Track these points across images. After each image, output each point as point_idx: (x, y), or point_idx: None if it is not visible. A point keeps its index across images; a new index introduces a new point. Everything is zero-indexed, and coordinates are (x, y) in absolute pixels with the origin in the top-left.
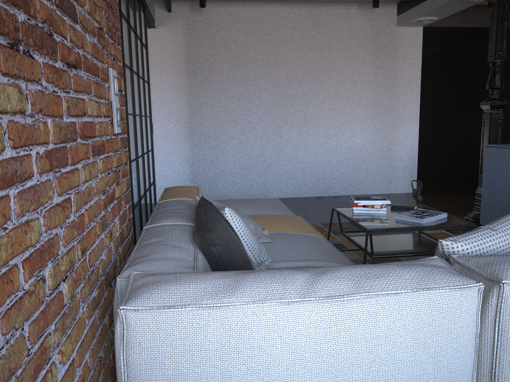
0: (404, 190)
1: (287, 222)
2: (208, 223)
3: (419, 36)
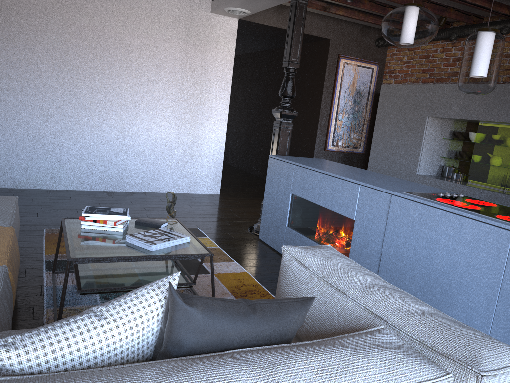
0: (207, 191)
1: None
2: None
3: (234, 28)
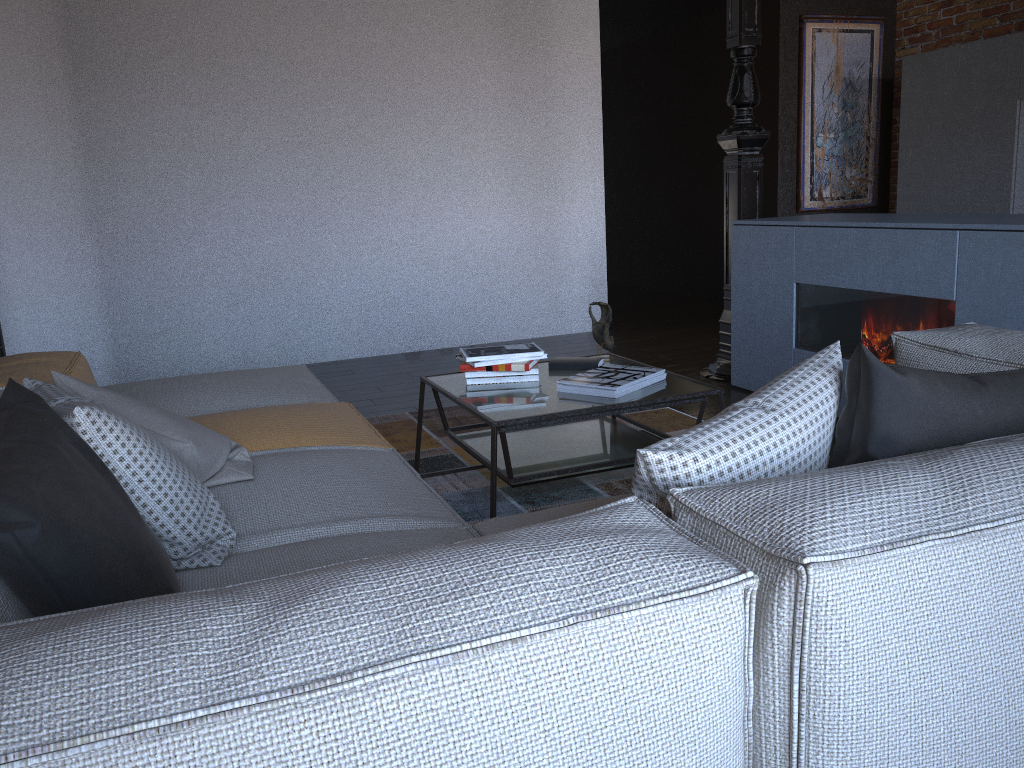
0: (584, 327)
1: (308, 422)
2: (1, 461)
3: (593, 2)
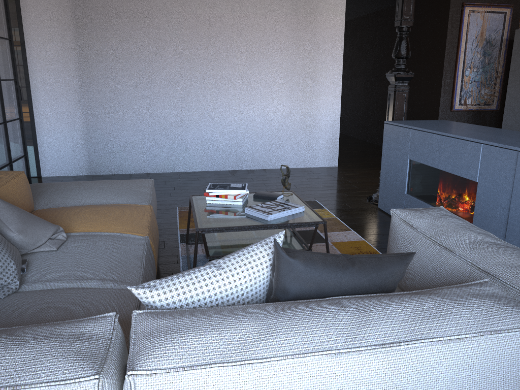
0: (324, 164)
1: (116, 217)
2: None
3: None
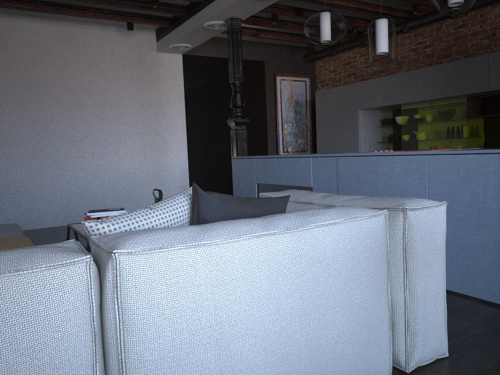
0: None
1: None
2: None
3: (179, 63)
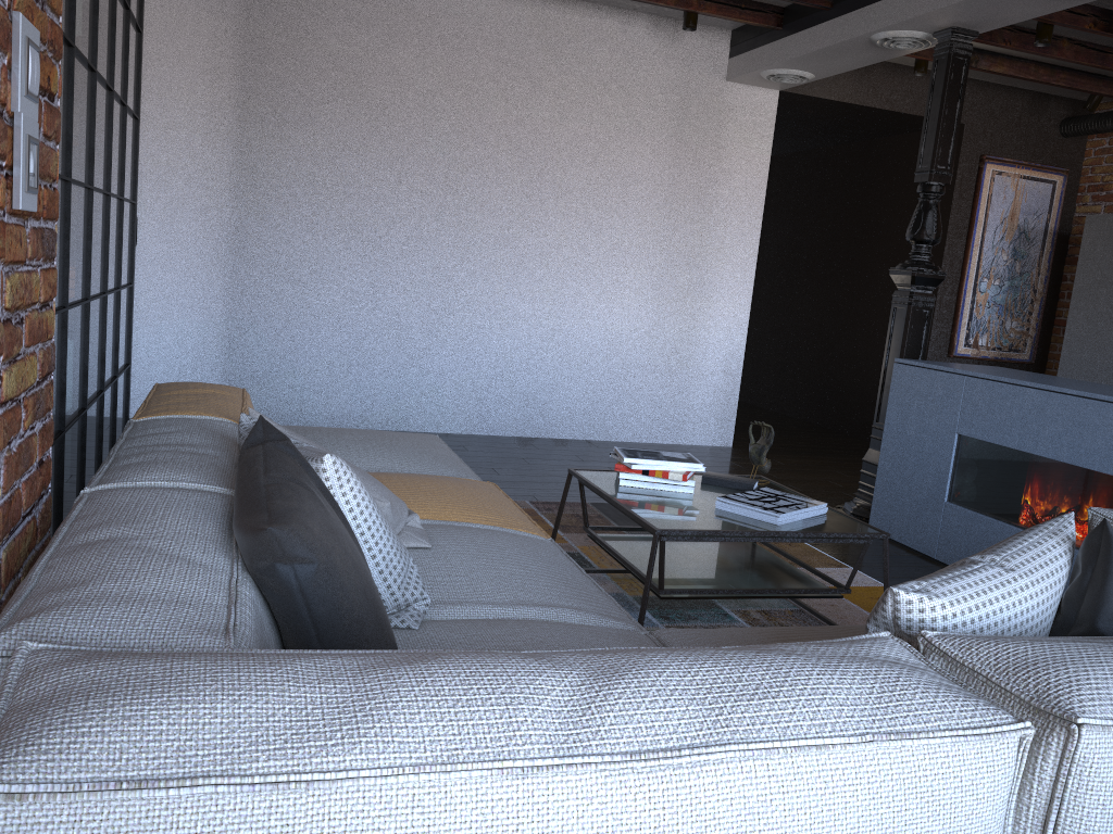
0: (707, 440)
1: (464, 497)
2: (276, 496)
3: (770, 110)
